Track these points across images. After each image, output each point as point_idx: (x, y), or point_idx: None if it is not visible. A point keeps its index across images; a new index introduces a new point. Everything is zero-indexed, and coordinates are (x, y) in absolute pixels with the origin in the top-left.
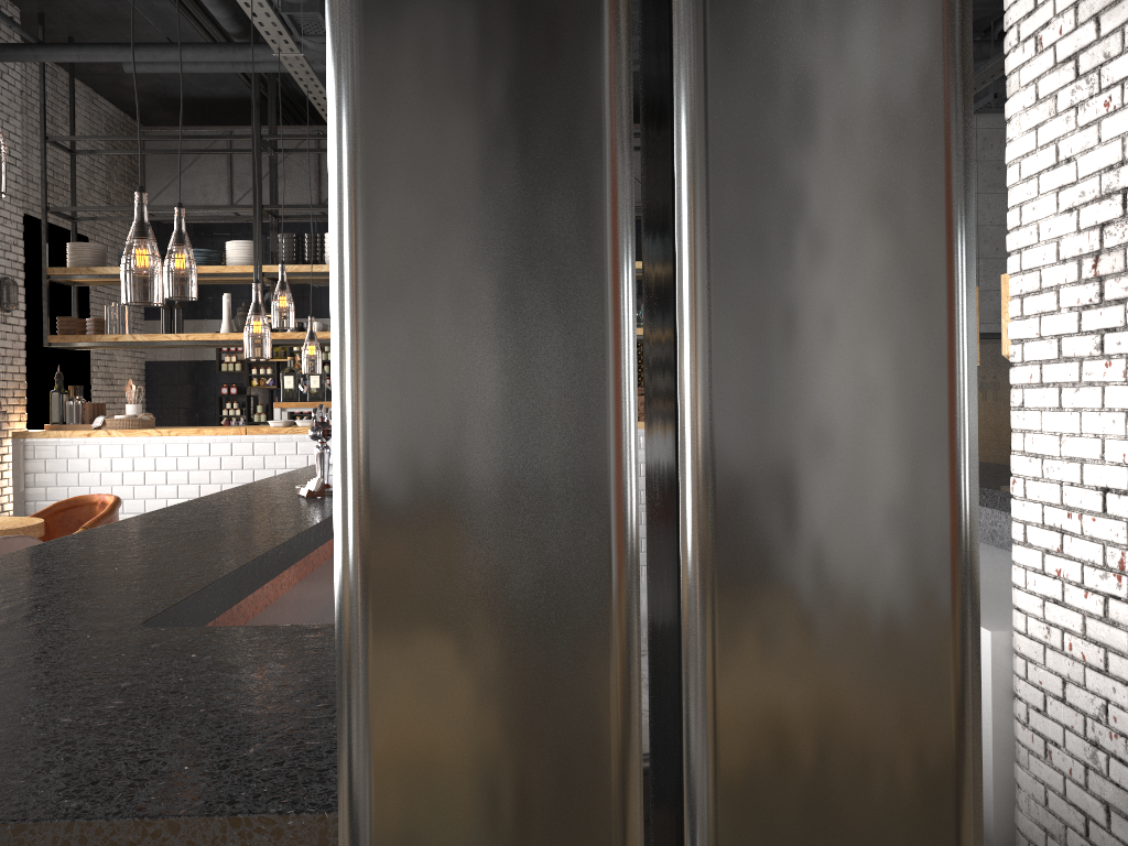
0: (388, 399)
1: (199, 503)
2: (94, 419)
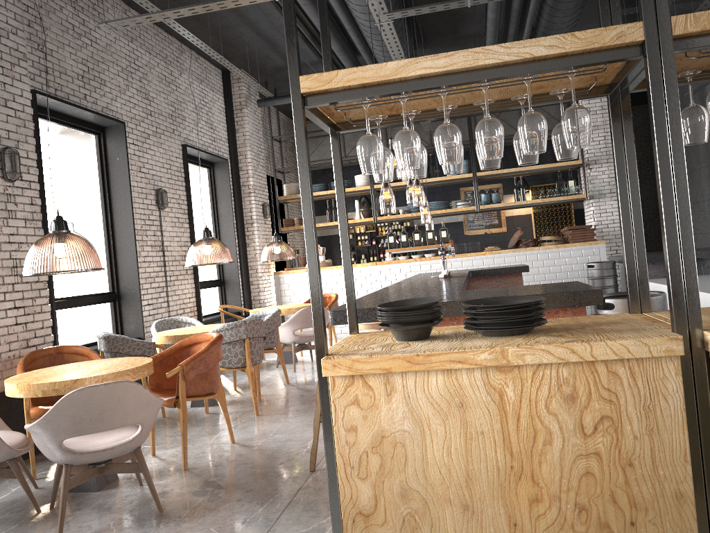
0: (621, 201)
1: (405, 282)
2: (304, 264)
